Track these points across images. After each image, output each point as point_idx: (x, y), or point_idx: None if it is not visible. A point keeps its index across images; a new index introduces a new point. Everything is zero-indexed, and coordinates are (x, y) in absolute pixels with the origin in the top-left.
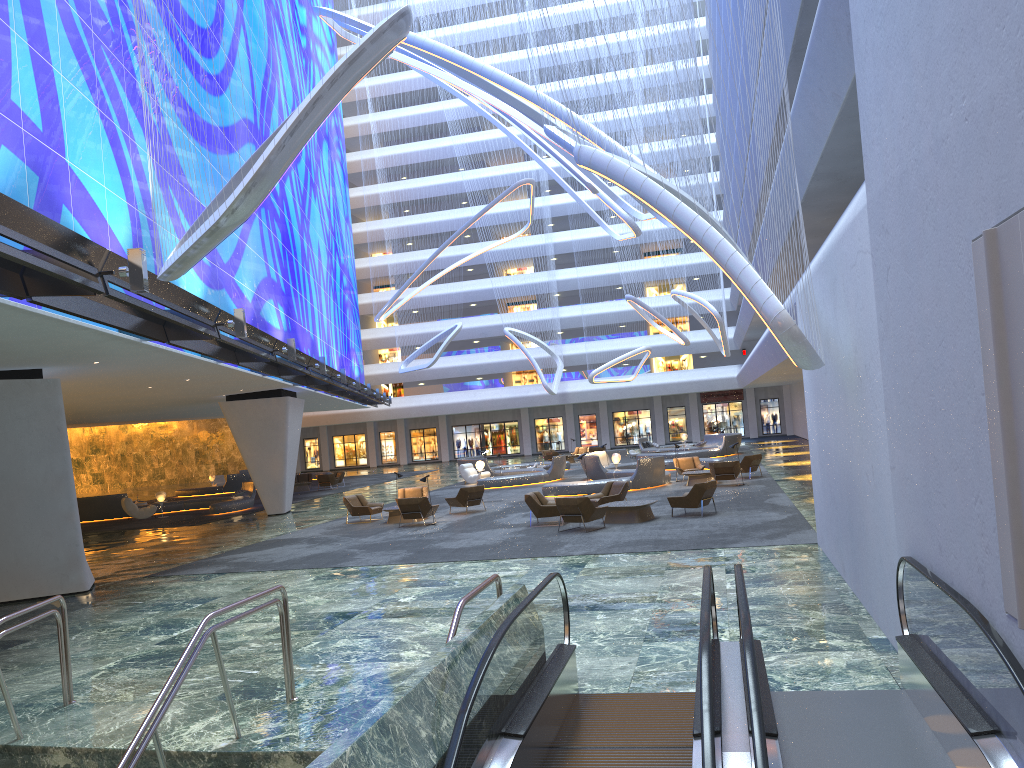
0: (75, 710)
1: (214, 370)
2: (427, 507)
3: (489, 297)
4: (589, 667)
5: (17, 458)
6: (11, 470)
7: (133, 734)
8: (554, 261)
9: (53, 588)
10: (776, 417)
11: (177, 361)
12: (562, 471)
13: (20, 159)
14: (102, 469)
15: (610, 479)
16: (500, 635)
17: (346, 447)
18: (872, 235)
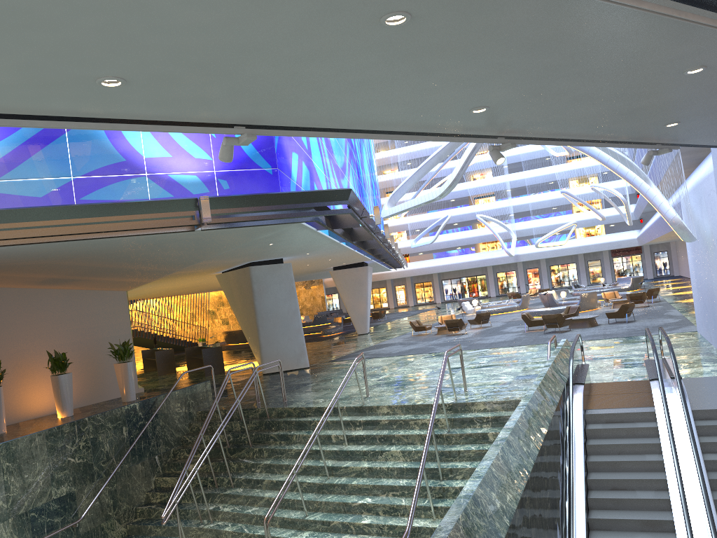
0: (374, 397)
1: (348, 254)
2: (462, 324)
3: (464, 195)
4: (591, 377)
5: (276, 302)
6: (273, 308)
7: (410, 401)
8: (505, 168)
9: (293, 366)
10: (666, 264)
11: (340, 250)
12: (527, 304)
13: (305, 165)
14: (227, 316)
15: (563, 306)
16: (573, 348)
17: (374, 296)
18: (716, 185)
